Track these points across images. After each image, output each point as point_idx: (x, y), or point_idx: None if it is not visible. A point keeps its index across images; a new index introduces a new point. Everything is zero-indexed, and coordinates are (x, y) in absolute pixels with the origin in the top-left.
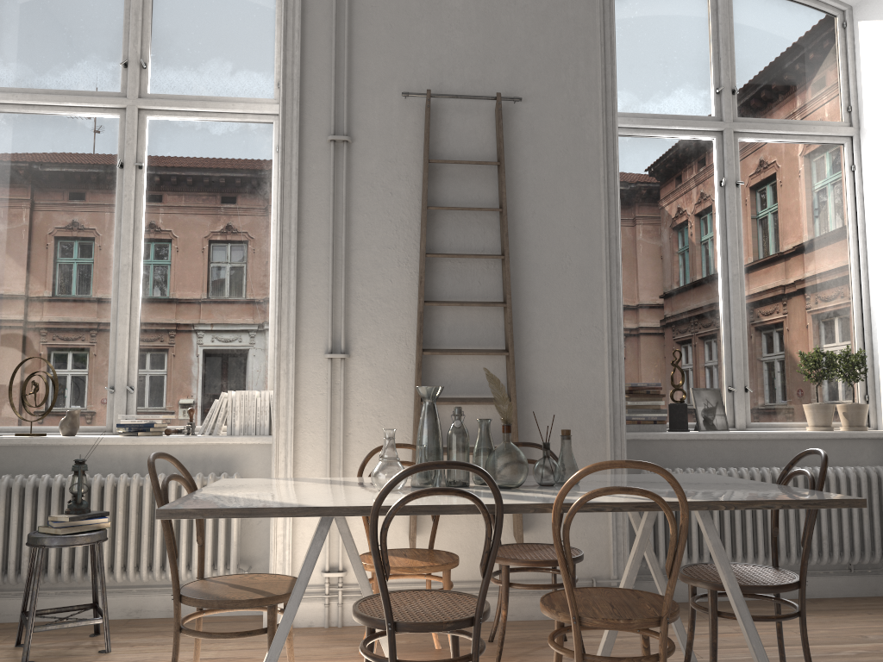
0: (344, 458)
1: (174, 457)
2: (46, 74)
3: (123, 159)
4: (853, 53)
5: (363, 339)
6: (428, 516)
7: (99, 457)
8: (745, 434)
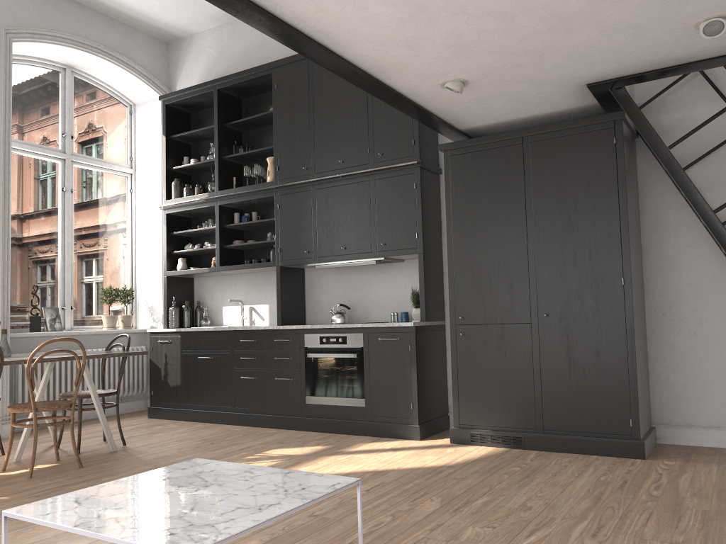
0: None
1: None
2: None
3: None
4: (135, 129)
5: None
6: None
7: None
8: (73, 332)
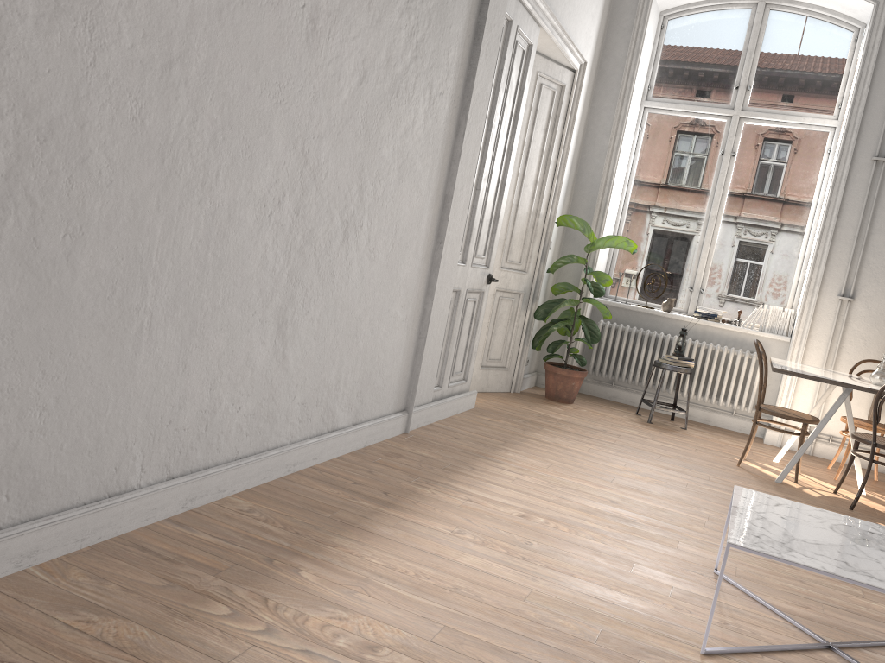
0: (835, 360)
1: (760, 342)
2: (685, 91)
3: (723, 149)
4: None
5: (865, 291)
6: (883, 408)
7: (681, 327)
8: None
